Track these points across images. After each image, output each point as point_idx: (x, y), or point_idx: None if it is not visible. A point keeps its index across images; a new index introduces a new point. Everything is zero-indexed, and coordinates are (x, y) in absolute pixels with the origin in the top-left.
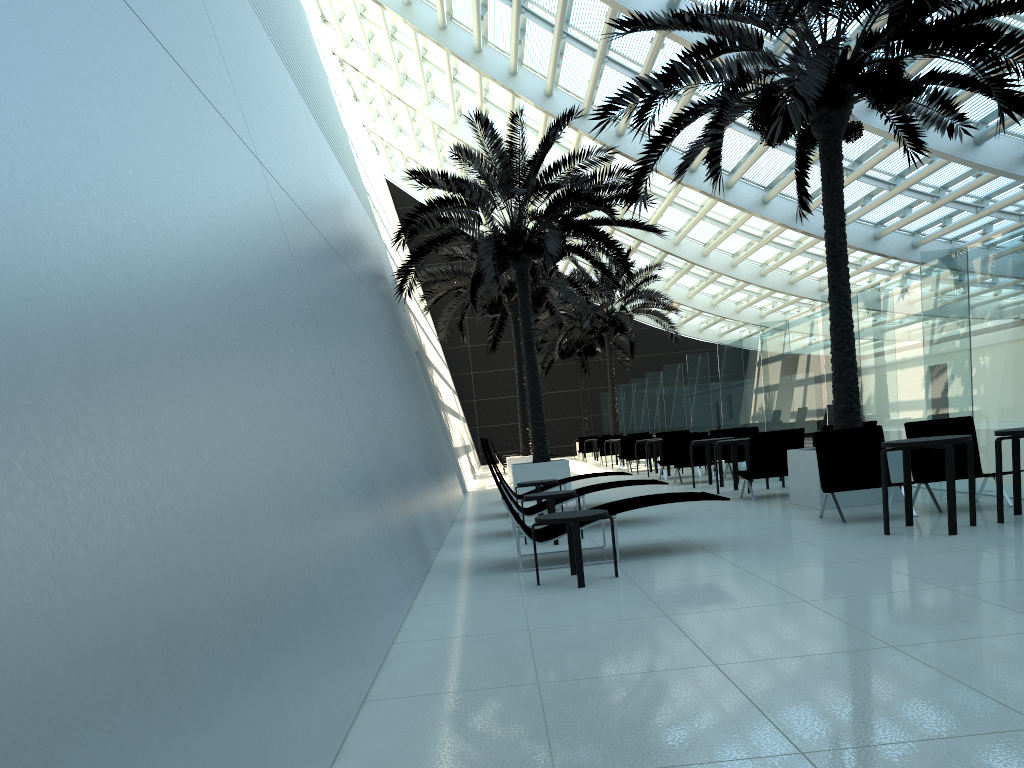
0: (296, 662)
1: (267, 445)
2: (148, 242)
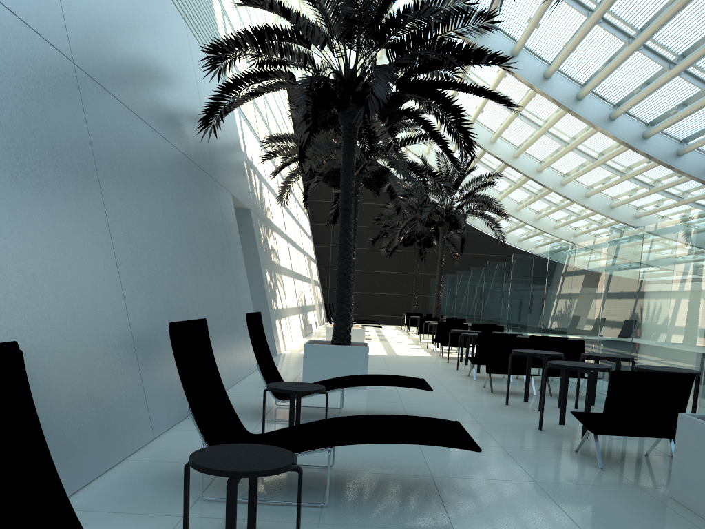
0: None
1: None
2: None
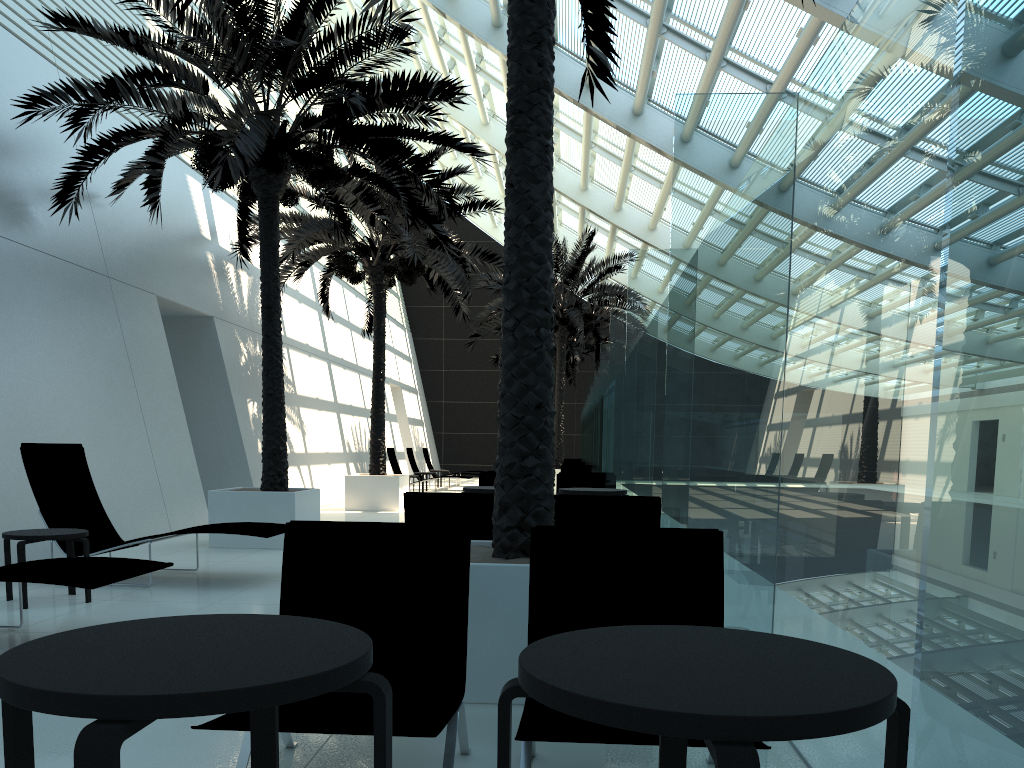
0: None
1: None
2: None
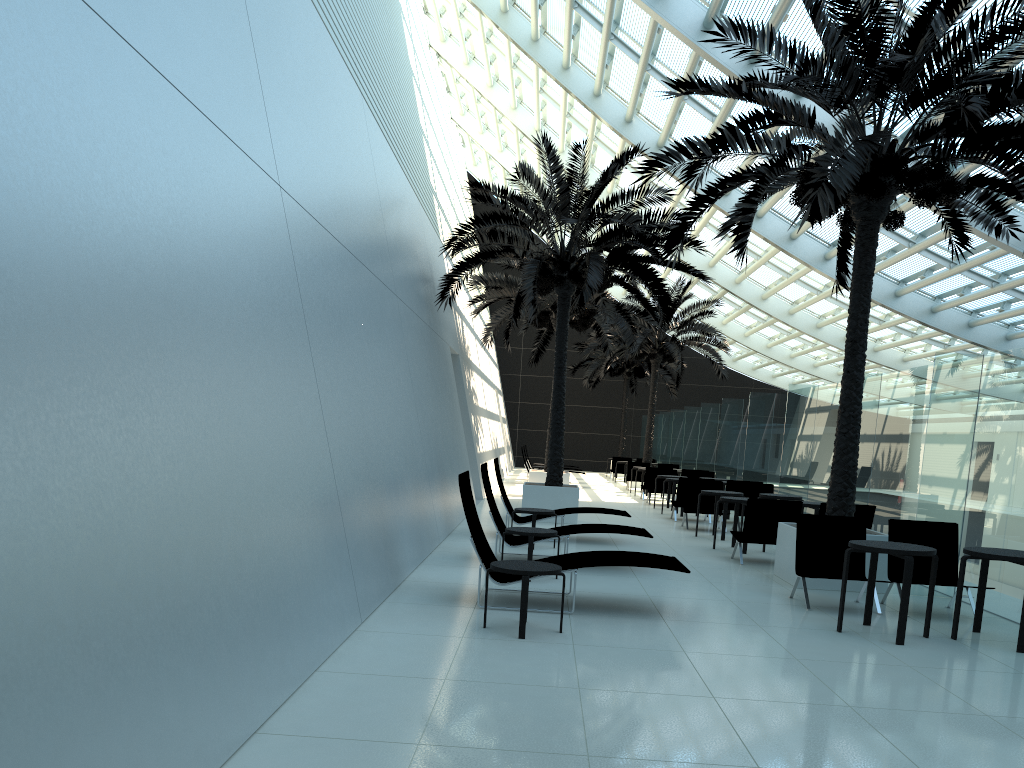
0: (171, 700)
1: (199, 485)
2: (96, 299)
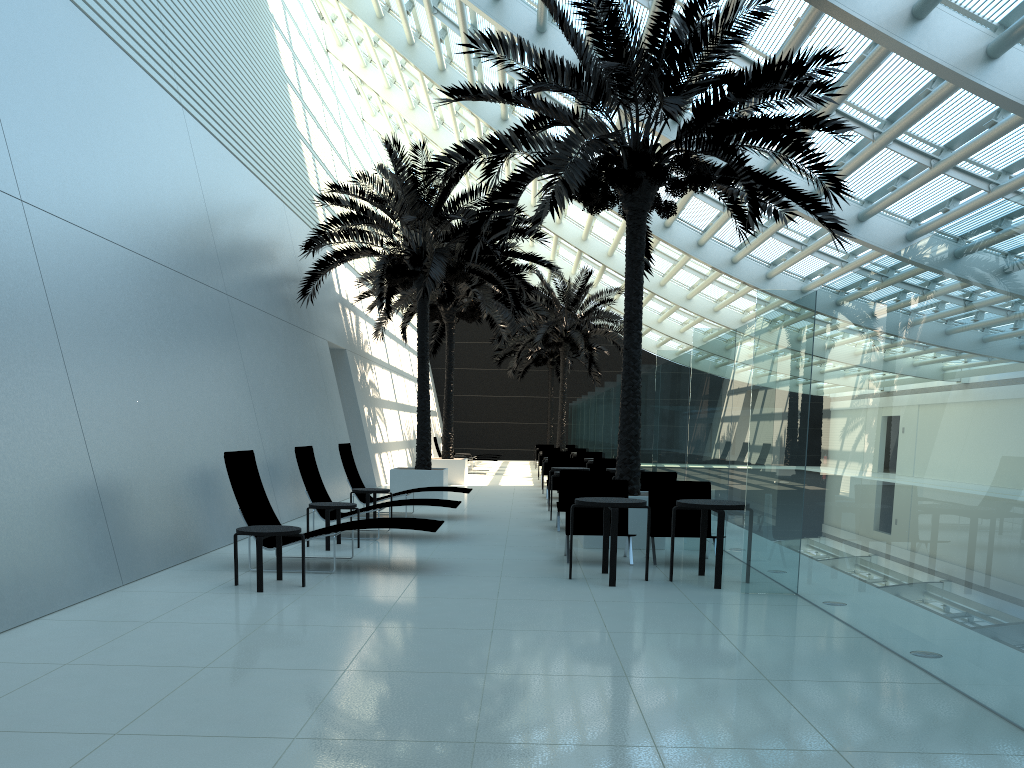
0: None
1: None
2: None
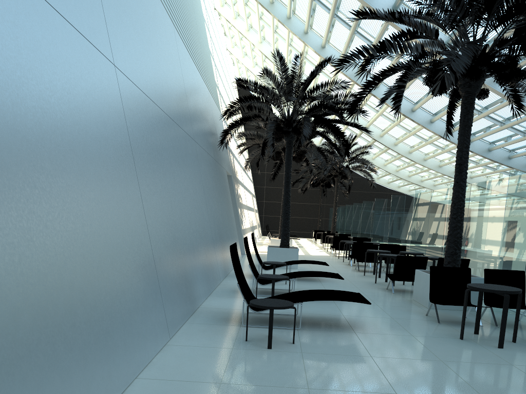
0: None
1: (38, 262)
2: None
